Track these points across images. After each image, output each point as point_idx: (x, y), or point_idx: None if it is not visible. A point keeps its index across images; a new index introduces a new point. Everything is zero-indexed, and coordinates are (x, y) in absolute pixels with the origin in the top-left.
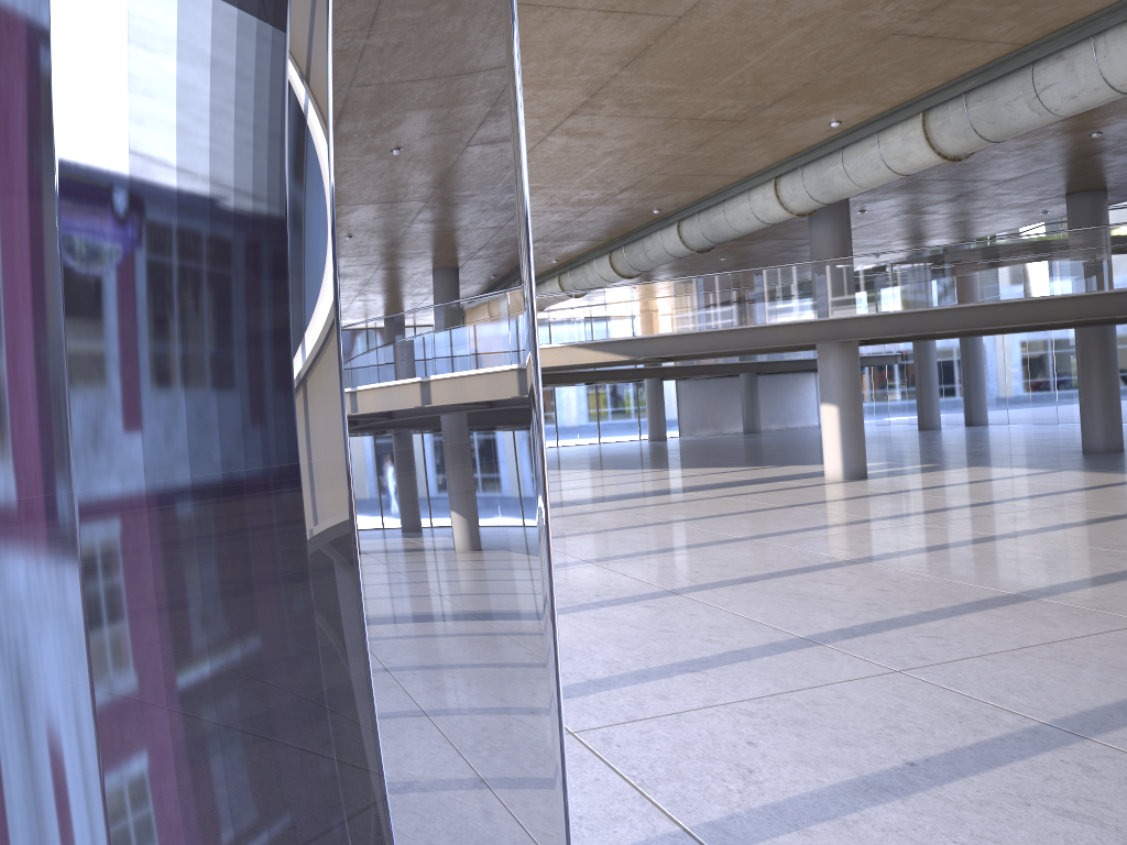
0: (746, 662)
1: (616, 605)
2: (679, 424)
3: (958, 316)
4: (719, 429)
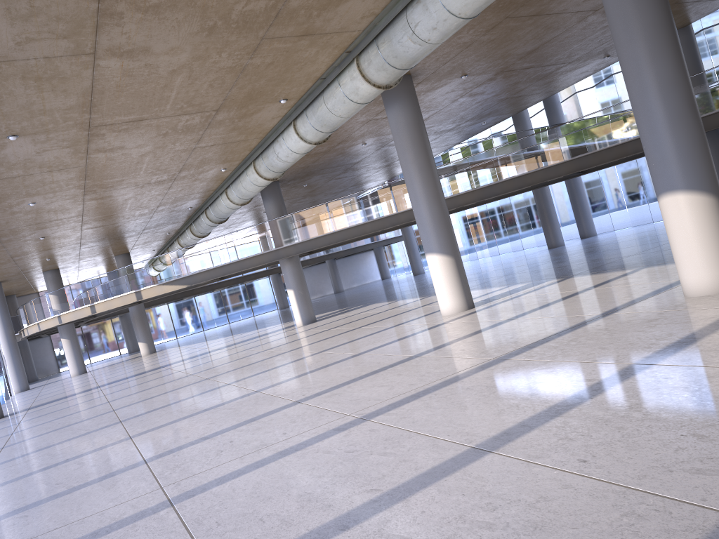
0: (83, 436)
1: (82, 422)
2: None
3: (325, 239)
4: (323, 293)
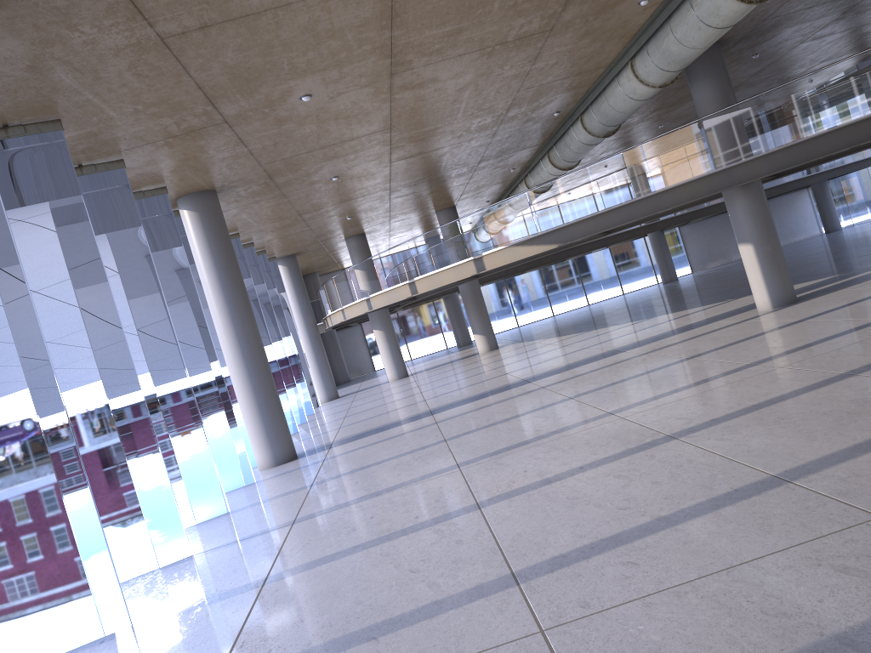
0: (427, 621)
1: (415, 532)
2: (690, 262)
3: (838, 137)
4: (727, 258)
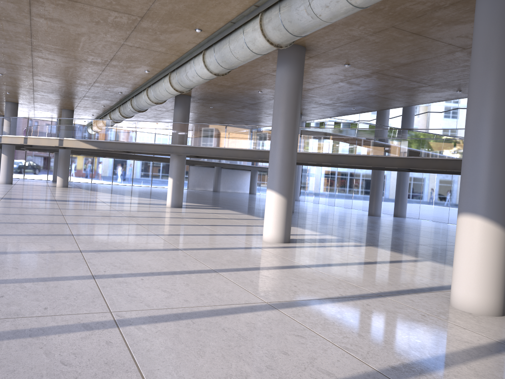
0: None
1: None
2: (188, 184)
3: (208, 150)
4: (205, 188)
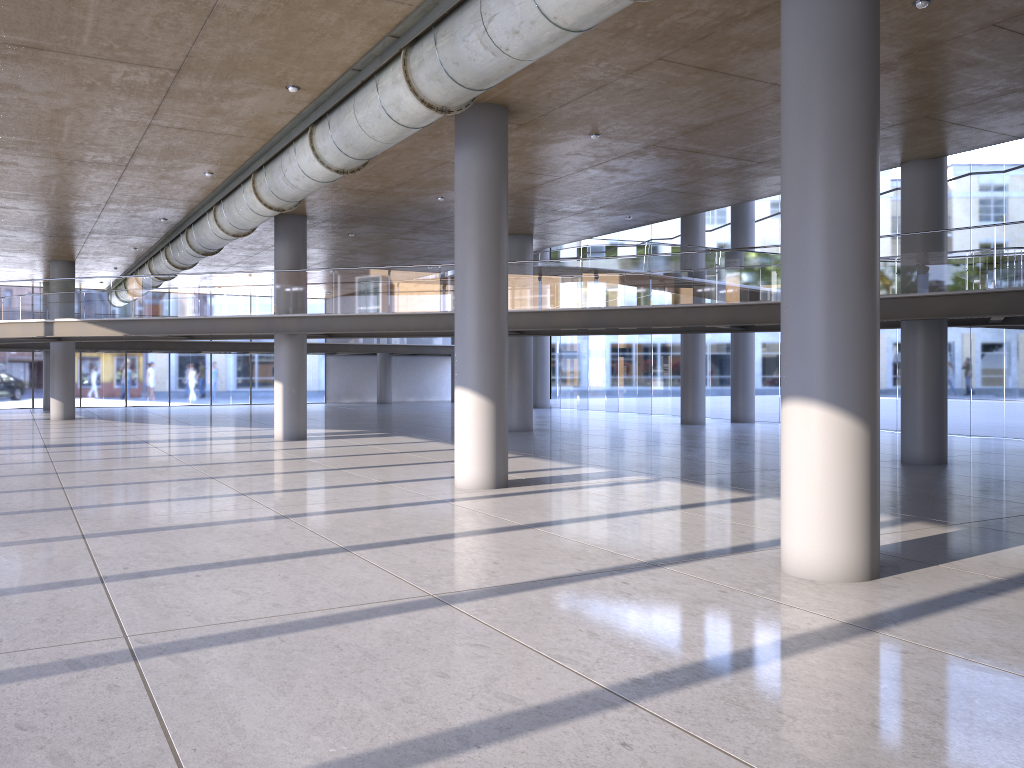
0: None
1: None
2: (326, 392)
3: (347, 321)
4: (362, 399)
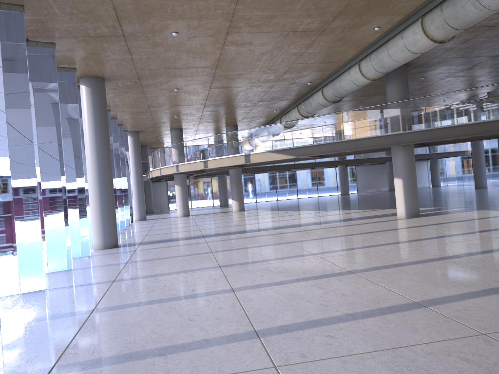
0: (199, 350)
1: (192, 298)
2: (357, 187)
3: (461, 129)
4: (377, 189)
